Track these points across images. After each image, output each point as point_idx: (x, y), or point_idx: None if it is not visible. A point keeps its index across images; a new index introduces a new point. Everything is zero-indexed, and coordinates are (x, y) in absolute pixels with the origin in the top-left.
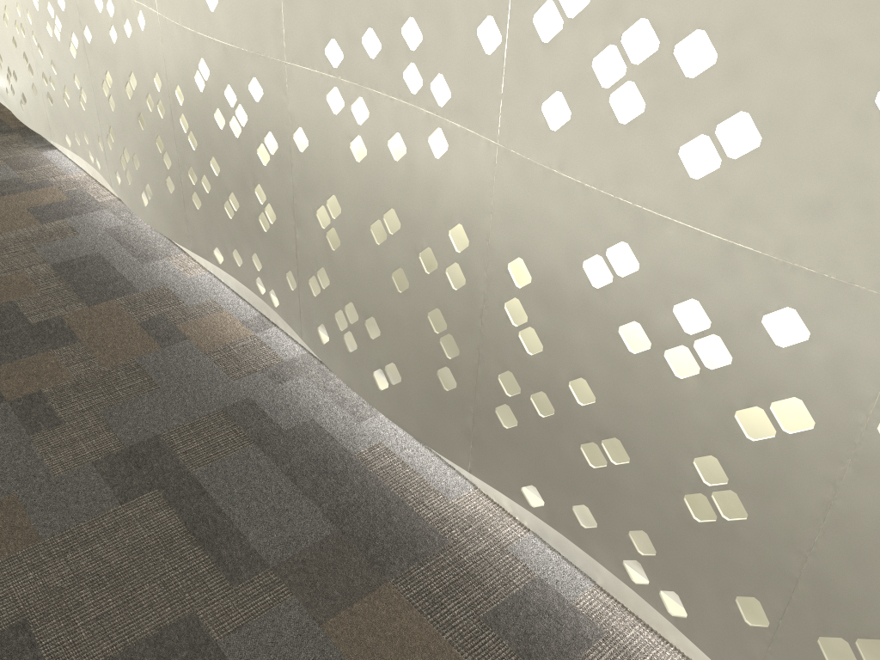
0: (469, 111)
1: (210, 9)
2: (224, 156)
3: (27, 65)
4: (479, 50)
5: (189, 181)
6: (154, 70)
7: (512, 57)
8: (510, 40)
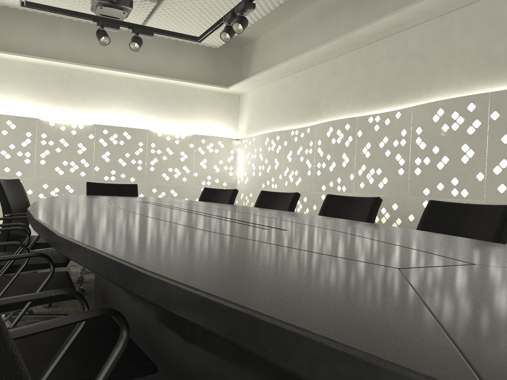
0: (474, 195)
1: (380, 188)
2: None
3: None
4: (477, 180)
5: None
6: None
7: (487, 179)
8: (486, 176)
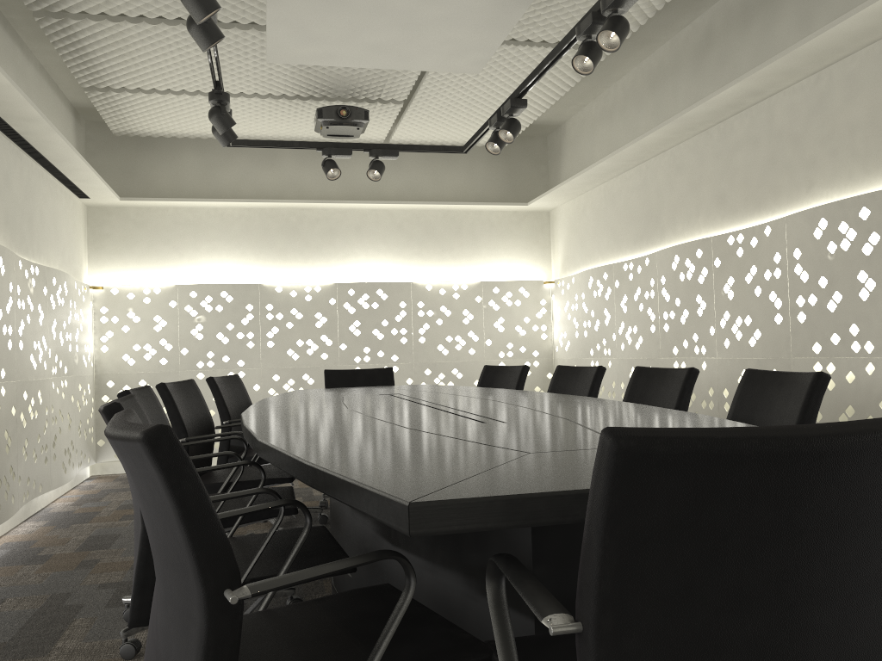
0: (881, 350)
1: (751, 346)
2: None
3: None
4: None
5: None
6: (709, 386)
7: None
8: None
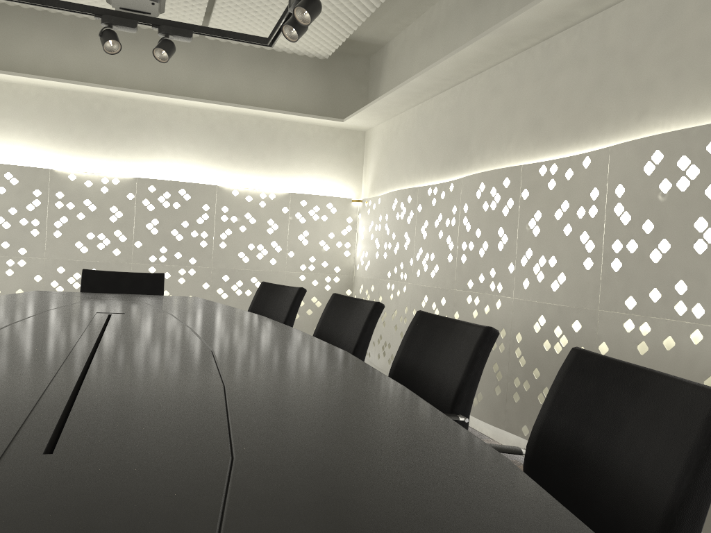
0: None
1: (553, 290)
2: (545, 366)
3: (401, 338)
4: None
5: (513, 385)
6: (501, 327)
7: None
8: None
